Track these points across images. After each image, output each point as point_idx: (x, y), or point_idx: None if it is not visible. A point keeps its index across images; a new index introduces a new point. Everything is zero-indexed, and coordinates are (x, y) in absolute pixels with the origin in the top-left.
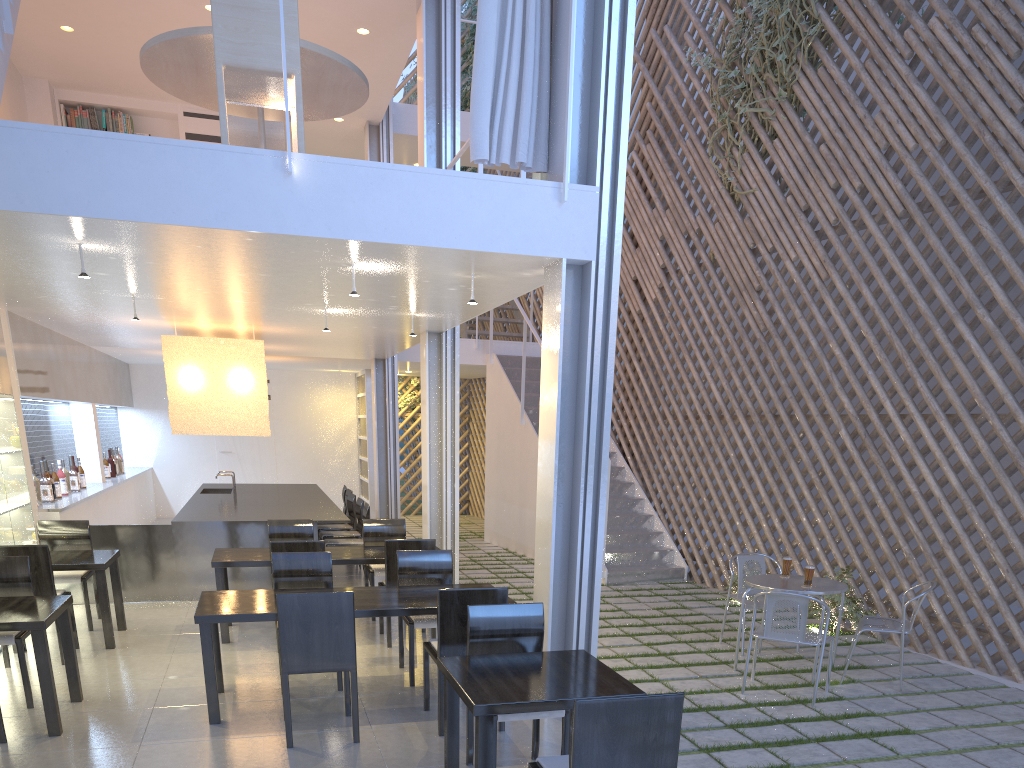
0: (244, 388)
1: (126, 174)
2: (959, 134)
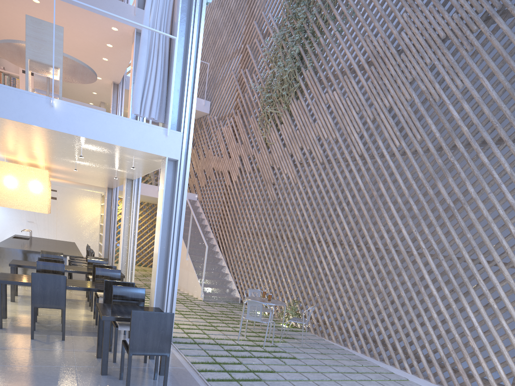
0: (36, 190)
1: None
2: (342, 136)
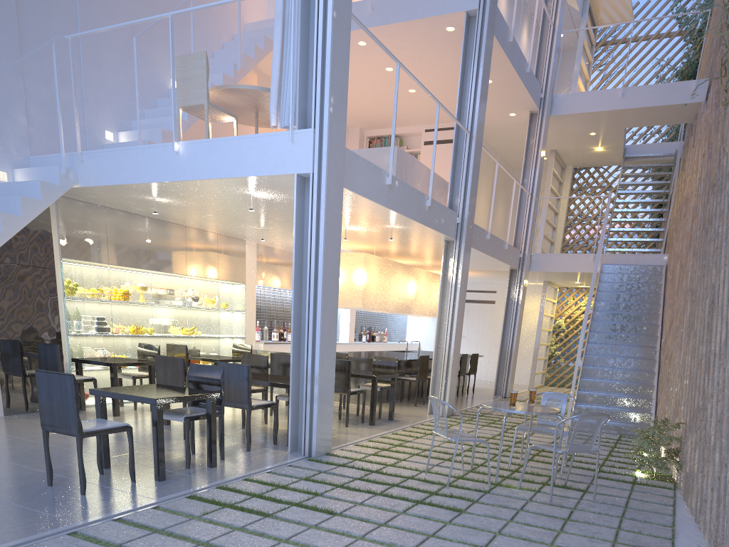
0: (352, 280)
1: (126, 164)
2: None
